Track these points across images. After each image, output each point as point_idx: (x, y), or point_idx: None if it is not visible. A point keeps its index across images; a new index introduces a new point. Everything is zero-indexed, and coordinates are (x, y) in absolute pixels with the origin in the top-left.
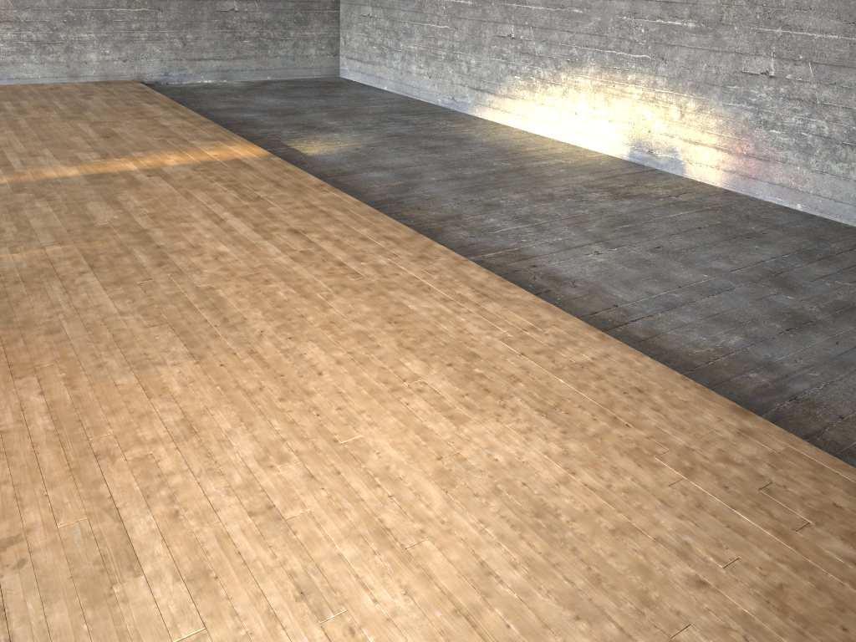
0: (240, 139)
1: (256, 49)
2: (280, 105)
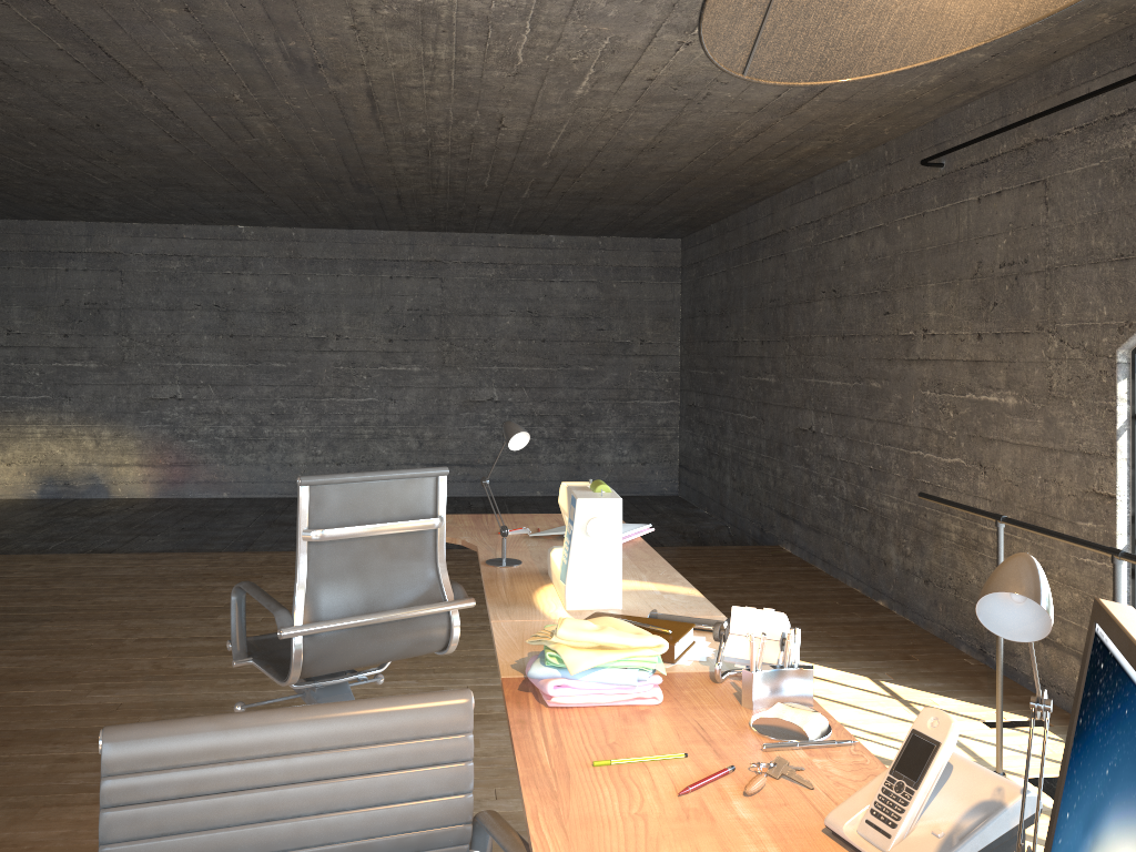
0: None
1: None
2: None
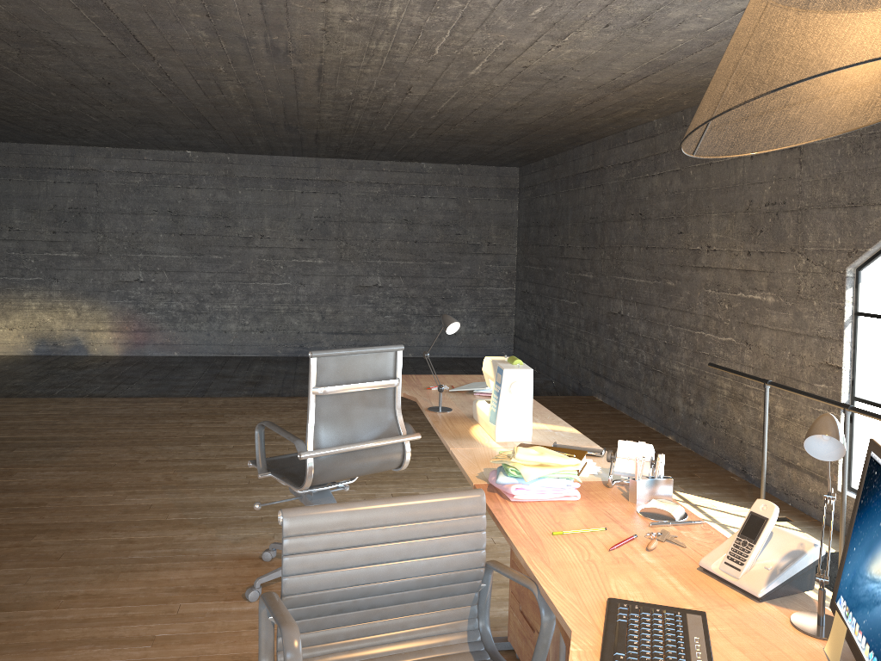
0: None
1: None
2: None
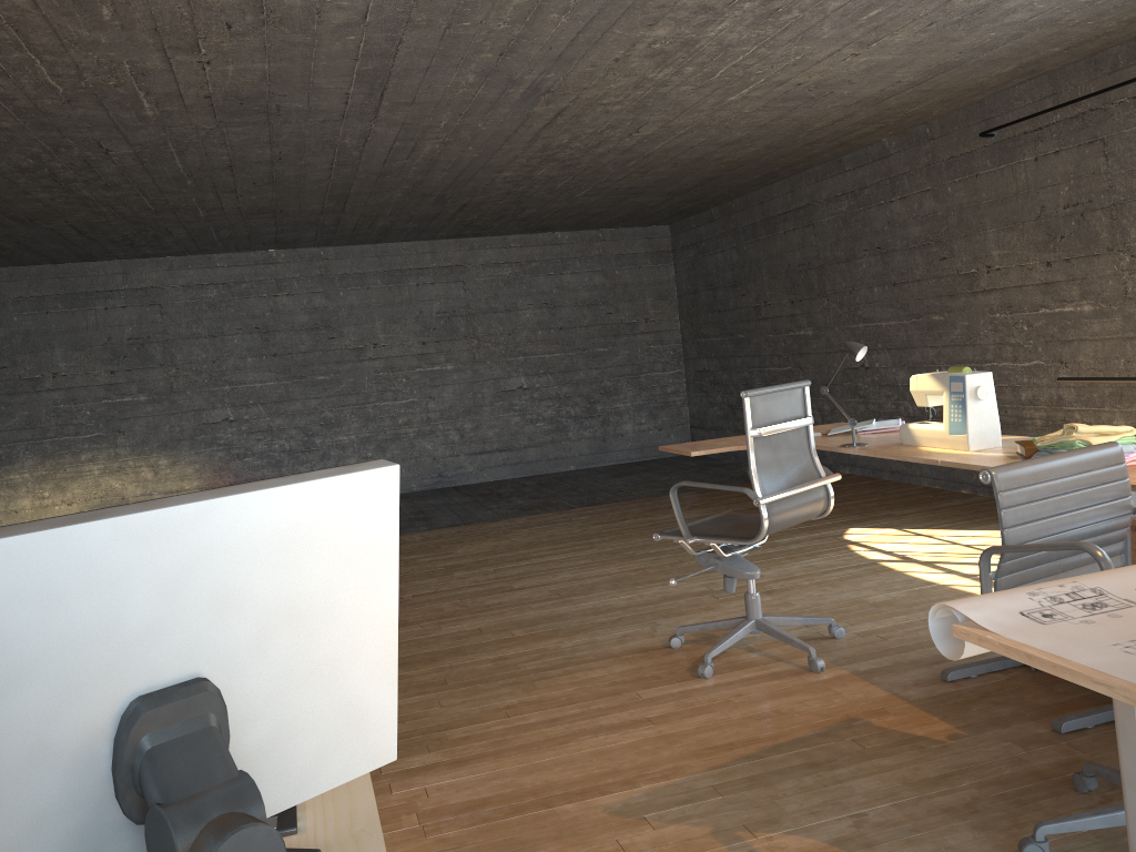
0: None
1: None
2: None
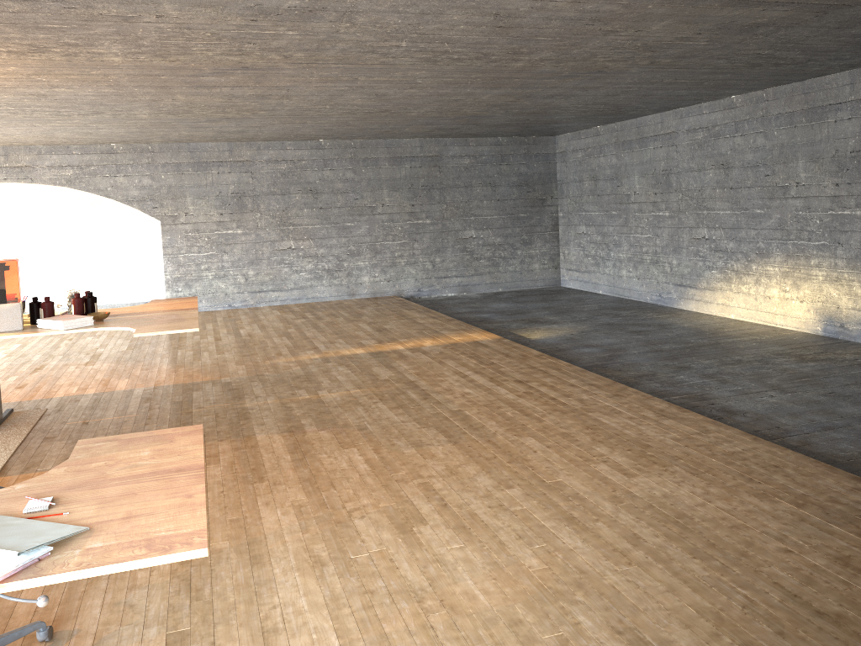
0: (478, 329)
1: (489, 267)
2: (509, 308)
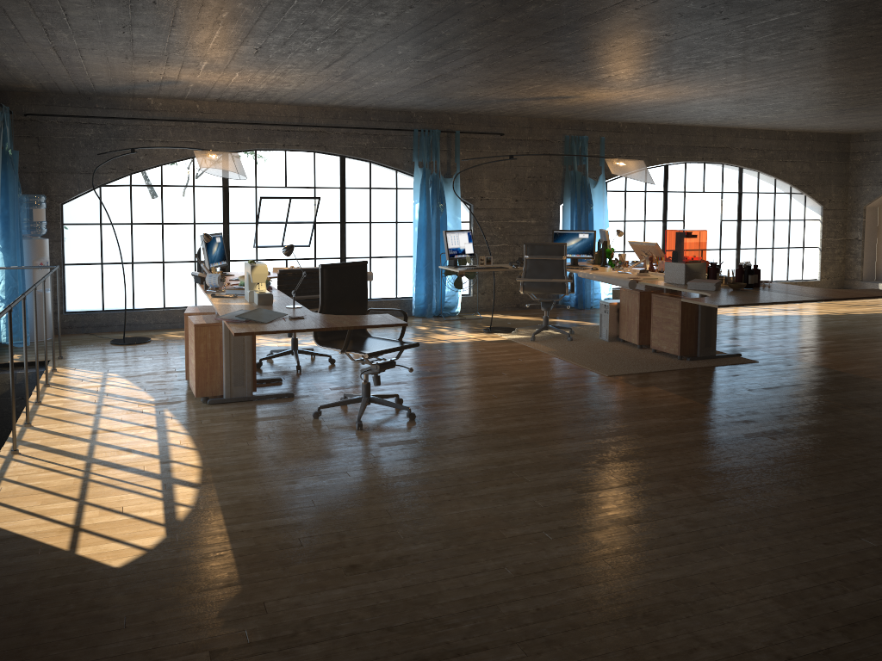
0: None
1: None
2: None
